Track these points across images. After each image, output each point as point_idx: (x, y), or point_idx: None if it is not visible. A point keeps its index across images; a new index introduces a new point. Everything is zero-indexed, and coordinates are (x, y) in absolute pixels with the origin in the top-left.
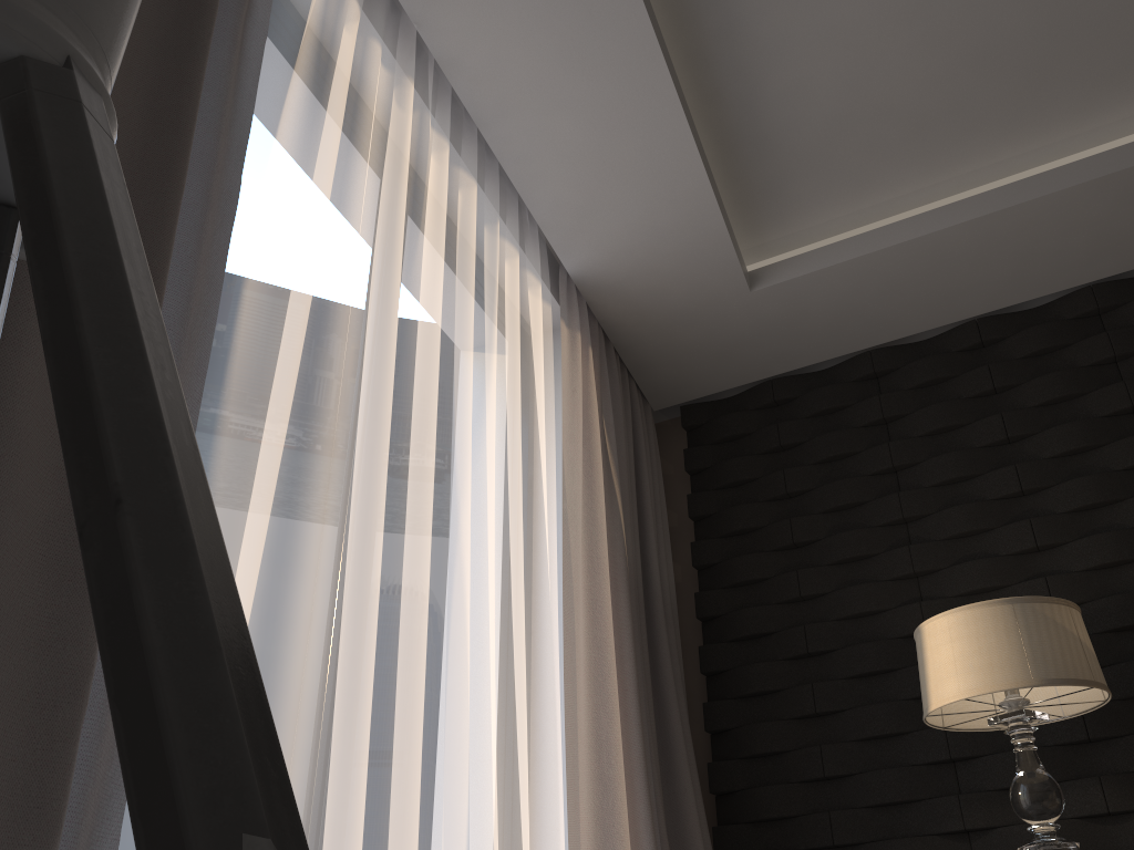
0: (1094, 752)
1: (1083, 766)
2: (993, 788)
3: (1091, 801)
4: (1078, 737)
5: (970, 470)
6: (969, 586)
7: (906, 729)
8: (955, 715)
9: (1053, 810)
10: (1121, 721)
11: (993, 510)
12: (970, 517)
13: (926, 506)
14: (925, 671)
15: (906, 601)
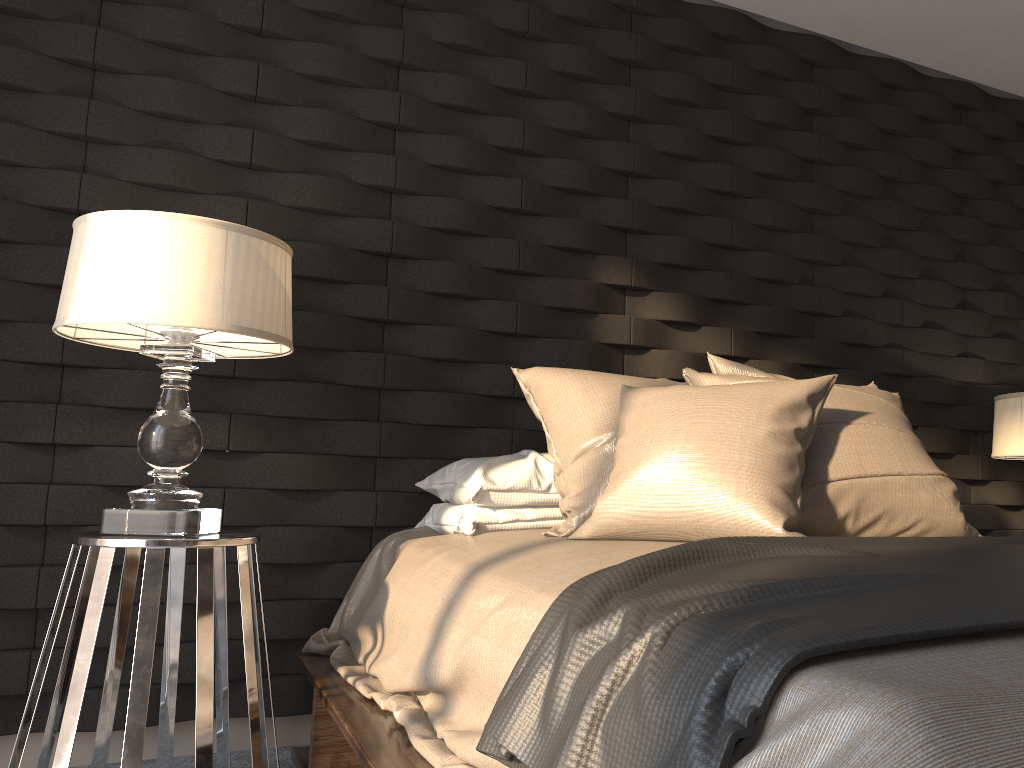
0: (234, 389)
1: (217, 401)
2: (106, 405)
3: (214, 437)
4: (223, 372)
5: (204, 46)
6: (155, 177)
7: (10, 318)
8: (94, 326)
9: (188, 459)
10: (273, 366)
11: (215, 104)
12: (184, 100)
13: (131, 62)
14: (79, 272)
15: (62, 166)
